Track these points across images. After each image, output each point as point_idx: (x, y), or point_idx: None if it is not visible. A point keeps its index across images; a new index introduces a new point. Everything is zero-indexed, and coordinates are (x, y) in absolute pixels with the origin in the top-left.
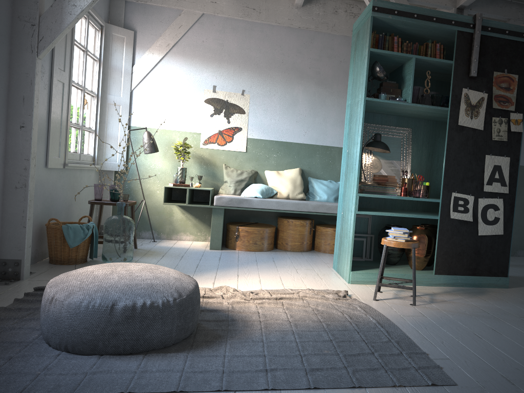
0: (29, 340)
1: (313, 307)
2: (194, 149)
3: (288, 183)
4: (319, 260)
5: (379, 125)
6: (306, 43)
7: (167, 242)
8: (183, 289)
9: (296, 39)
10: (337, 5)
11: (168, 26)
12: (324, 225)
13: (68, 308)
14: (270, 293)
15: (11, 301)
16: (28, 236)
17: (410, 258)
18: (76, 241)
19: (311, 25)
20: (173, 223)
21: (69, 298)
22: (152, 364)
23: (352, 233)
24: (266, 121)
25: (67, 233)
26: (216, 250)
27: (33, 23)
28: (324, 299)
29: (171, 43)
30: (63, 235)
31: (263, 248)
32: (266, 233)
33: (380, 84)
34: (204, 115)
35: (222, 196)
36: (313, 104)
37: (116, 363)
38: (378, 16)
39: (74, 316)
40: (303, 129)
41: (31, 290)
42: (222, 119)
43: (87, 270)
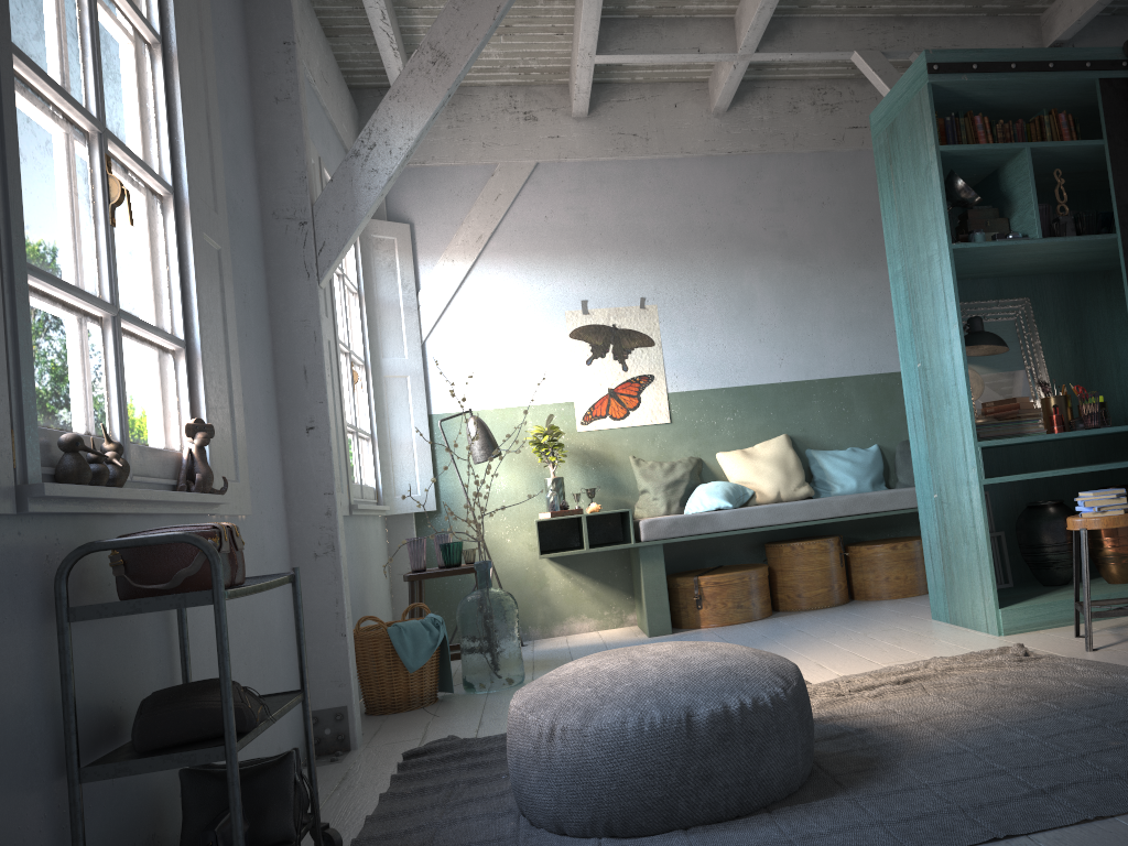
0: (511, 833)
1: (987, 683)
2: (565, 438)
3: (772, 469)
4: (888, 613)
5: (965, 302)
6: (747, 181)
7: (548, 642)
8: (783, 669)
9: (726, 176)
10: (795, 96)
11: (472, 202)
12: (864, 543)
13: (599, 741)
14: (874, 678)
15: (381, 784)
16: (352, 653)
17: (1105, 560)
18: (420, 655)
19: (752, 144)
20: (551, 601)
21: (591, 720)
22: (801, 824)
23: (984, 527)
24: (700, 352)
25: (399, 641)
26: (662, 636)
27: (302, 219)
28: (993, 666)
29: (485, 232)
30: (391, 648)
31: (757, 614)
32: (756, 579)
33: (962, 217)
34: (574, 365)
35: (655, 518)
36: (785, 298)
37: (730, 835)
38: (941, 80)
39: (618, 754)
40: (775, 354)
41: (396, 761)
42: (611, 366)
43: (578, 668)
